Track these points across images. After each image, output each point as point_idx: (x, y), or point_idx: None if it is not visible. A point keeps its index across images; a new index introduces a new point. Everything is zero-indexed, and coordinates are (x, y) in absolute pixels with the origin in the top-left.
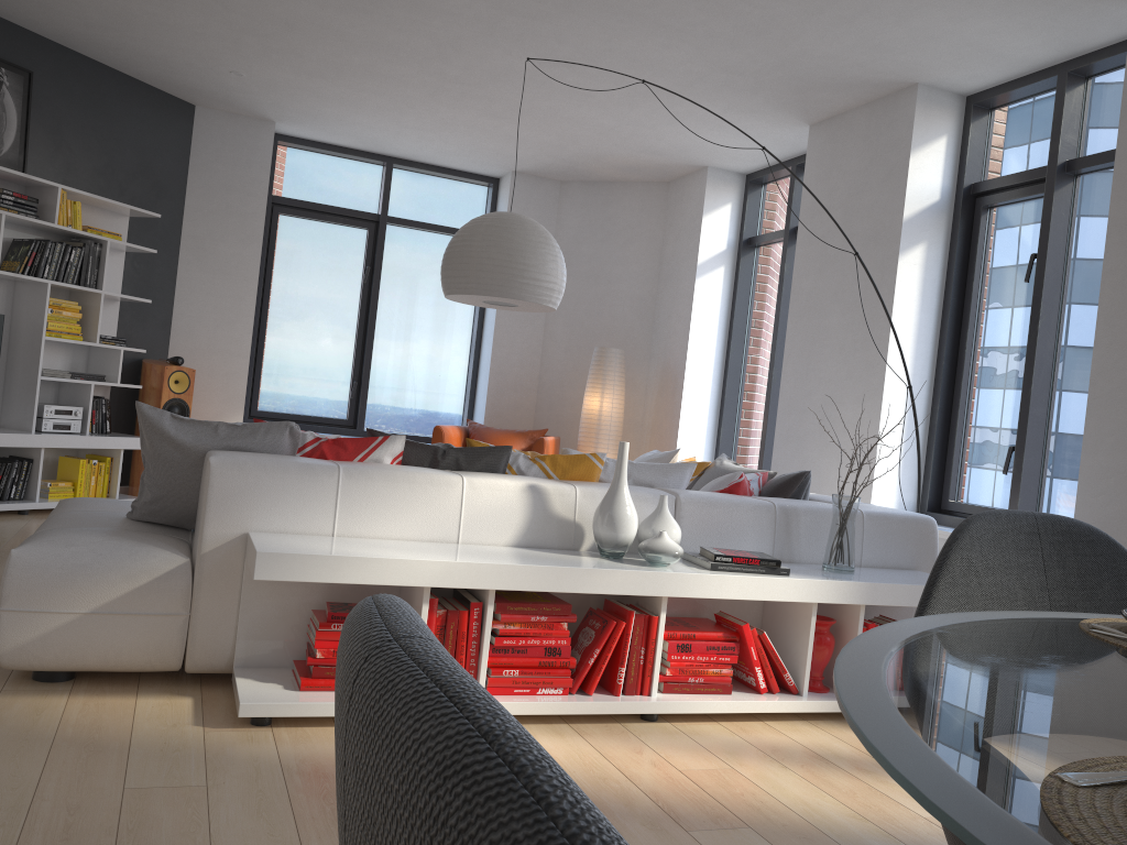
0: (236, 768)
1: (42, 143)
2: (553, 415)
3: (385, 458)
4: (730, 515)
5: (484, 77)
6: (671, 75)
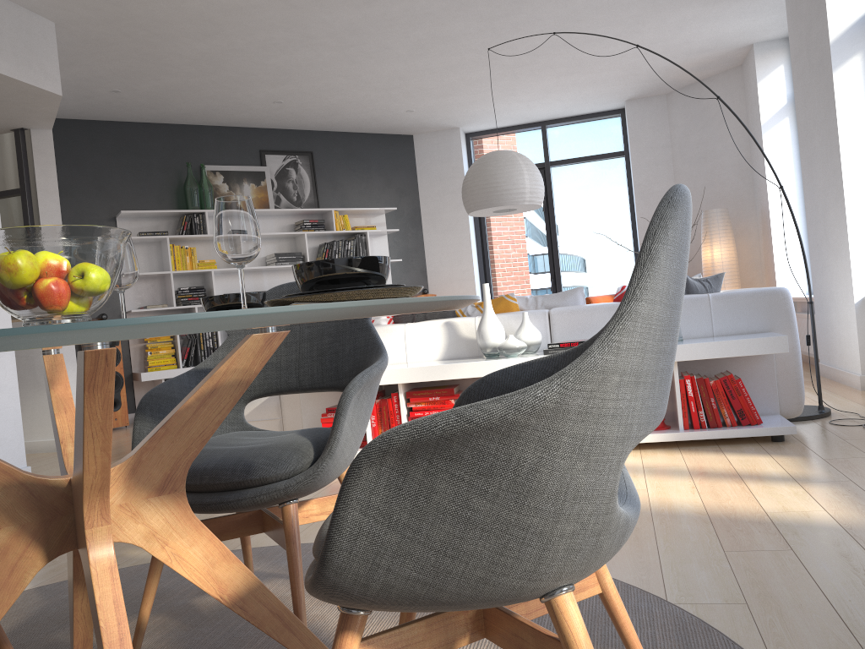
0: None
1: (326, 188)
2: (695, 271)
3: (382, 322)
4: (590, 317)
5: (529, 57)
6: (634, 4)
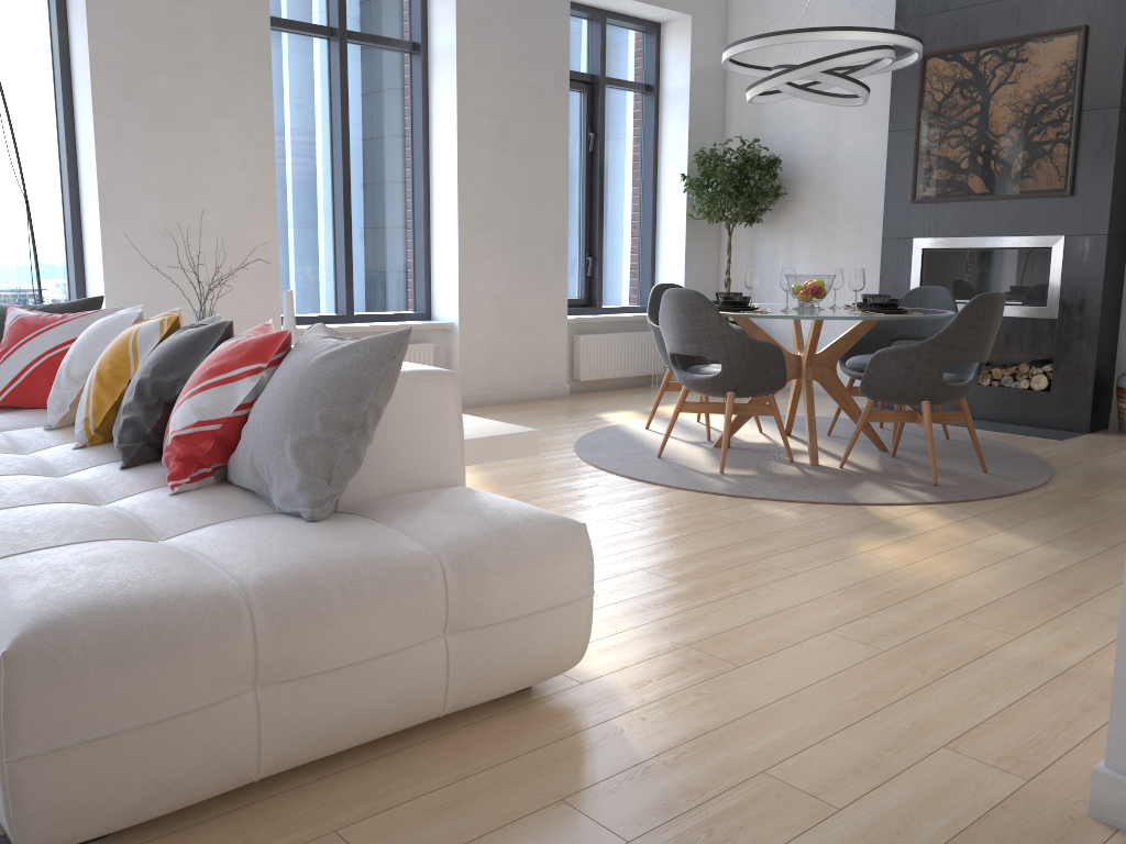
0: (604, 571)
1: None
2: None
3: None
4: None
5: None
6: None
